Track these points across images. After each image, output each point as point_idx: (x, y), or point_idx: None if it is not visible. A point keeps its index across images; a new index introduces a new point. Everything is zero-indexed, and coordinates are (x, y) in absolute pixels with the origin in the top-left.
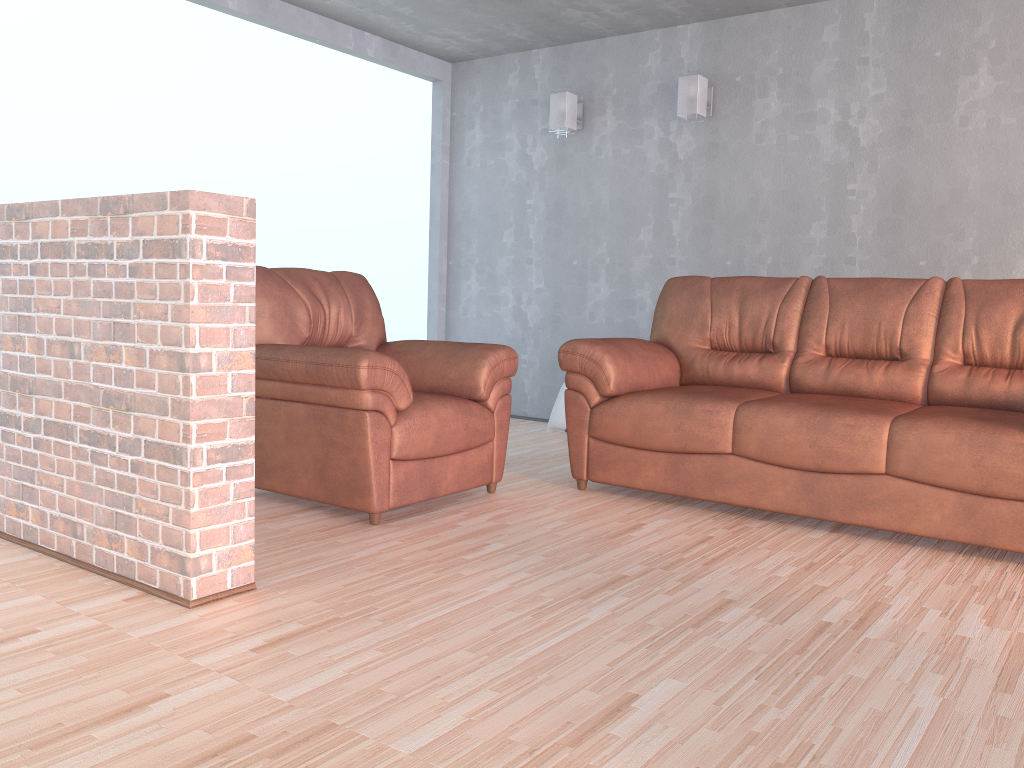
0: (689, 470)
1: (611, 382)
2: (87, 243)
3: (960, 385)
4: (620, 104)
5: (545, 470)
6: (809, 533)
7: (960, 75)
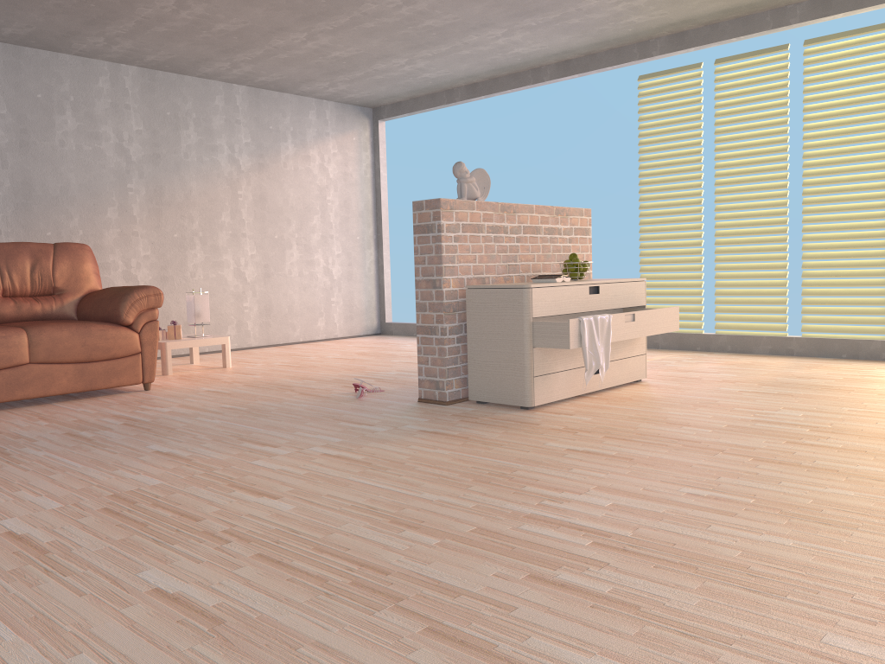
0: None
1: None
2: None
3: (14, 309)
4: None
5: None
6: None
7: None
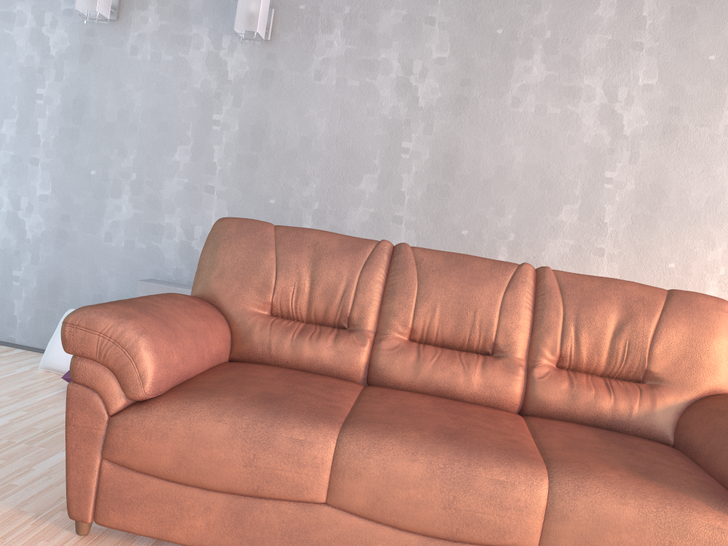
0: (260, 523)
1: (148, 381)
2: None
3: (564, 396)
4: (166, 3)
5: (26, 475)
6: None
7: (517, 57)
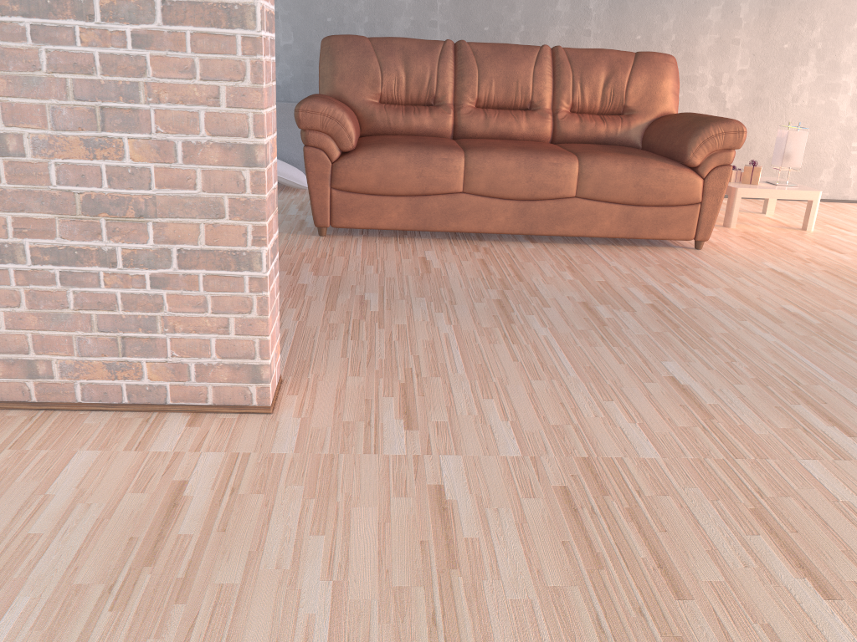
0: (428, 209)
1: (354, 138)
2: None
3: (577, 128)
4: None
5: None
6: (524, 246)
7: None
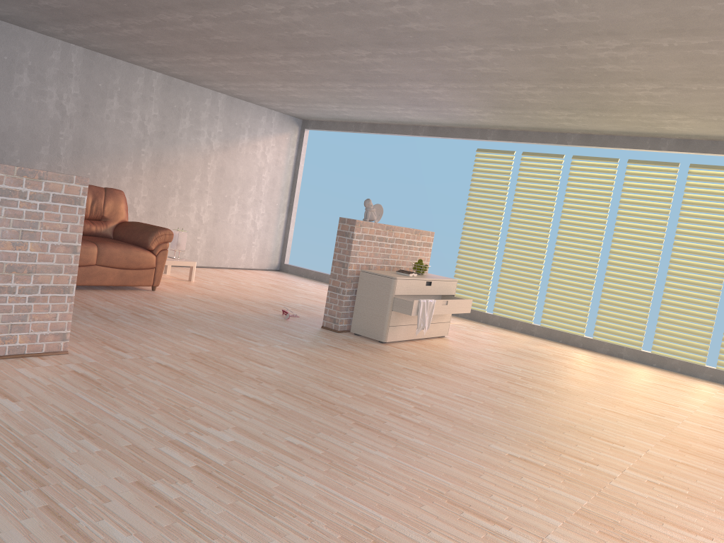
0: None
1: None
2: (2, 188)
3: None
4: None
5: None
6: None
7: (16, 72)
